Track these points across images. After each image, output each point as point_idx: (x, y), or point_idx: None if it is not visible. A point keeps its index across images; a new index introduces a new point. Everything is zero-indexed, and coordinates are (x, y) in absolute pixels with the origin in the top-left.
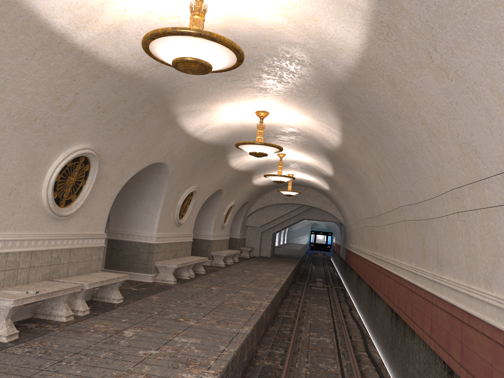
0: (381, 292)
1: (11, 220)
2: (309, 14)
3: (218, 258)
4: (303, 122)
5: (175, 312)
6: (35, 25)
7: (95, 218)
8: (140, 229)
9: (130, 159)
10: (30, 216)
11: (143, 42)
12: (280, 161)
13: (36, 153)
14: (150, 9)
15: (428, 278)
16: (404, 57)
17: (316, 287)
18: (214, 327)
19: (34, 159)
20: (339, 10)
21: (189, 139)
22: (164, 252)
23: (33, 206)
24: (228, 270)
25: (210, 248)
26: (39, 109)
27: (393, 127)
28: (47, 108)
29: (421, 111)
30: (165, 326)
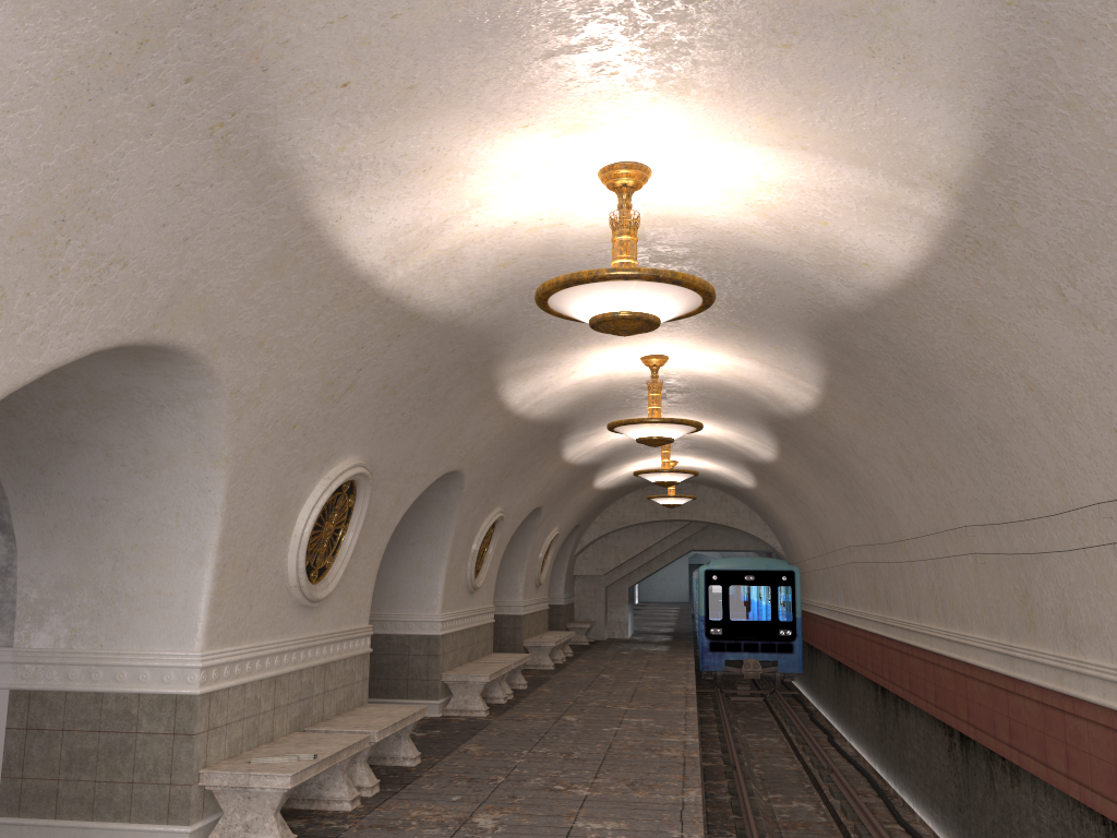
0: (918, 697)
1: (248, 619)
2: (814, 214)
3: (539, 653)
4: (735, 371)
5: (537, 774)
6: (334, 270)
7: (356, 598)
8: (406, 608)
9: (412, 473)
10: (271, 607)
11: (544, 291)
12: None
13: (286, 487)
14: (518, 218)
15: (1047, 664)
16: (1004, 288)
17: (738, 695)
18: (631, 796)
19: (282, 499)
20: (880, 213)
21: (507, 419)
22: (454, 652)
23: (275, 588)
24: (569, 677)
25: (521, 632)
26: (302, 407)
27: (955, 388)
28: (313, 403)
29: (1027, 370)
30: (539, 802)
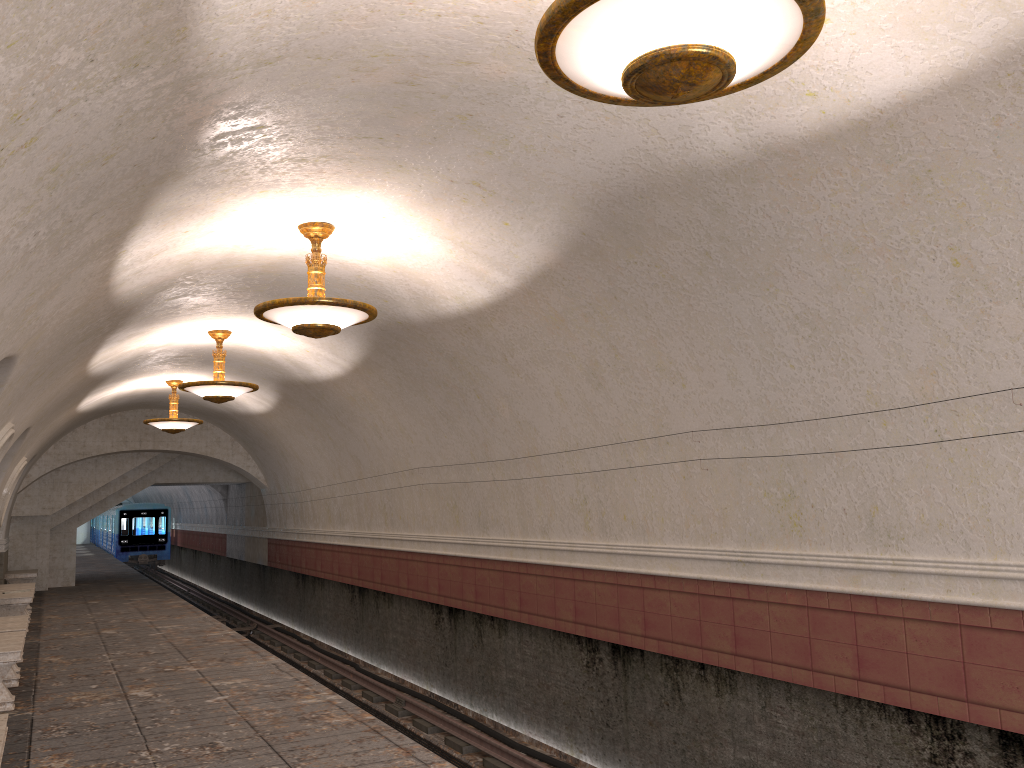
0: (537, 615)
1: None
2: (826, 2)
3: (8, 613)
4: (403, 256)
5: None
6: None
7: None
8: None
9: None
10: None
11: None
12: (220, 350)
13: None
14: None
15: (830, 566)
16: None
17: None
18: None
19: None
20: (942, 8)
21: (97, 289)
22: None
23: None
24: (65, 639)
25: None
26: None
27: (792, 271)
28: None
29: (972, 240)
30: None
